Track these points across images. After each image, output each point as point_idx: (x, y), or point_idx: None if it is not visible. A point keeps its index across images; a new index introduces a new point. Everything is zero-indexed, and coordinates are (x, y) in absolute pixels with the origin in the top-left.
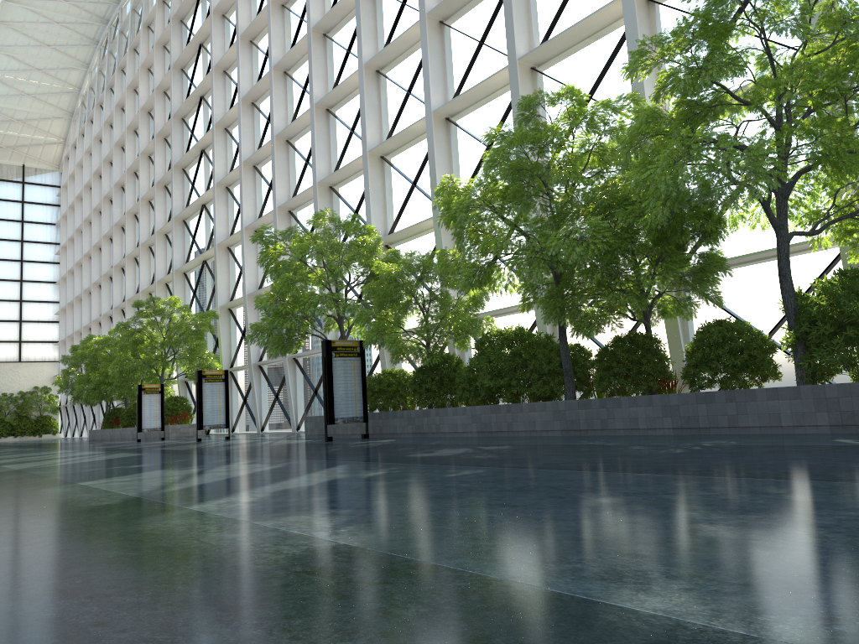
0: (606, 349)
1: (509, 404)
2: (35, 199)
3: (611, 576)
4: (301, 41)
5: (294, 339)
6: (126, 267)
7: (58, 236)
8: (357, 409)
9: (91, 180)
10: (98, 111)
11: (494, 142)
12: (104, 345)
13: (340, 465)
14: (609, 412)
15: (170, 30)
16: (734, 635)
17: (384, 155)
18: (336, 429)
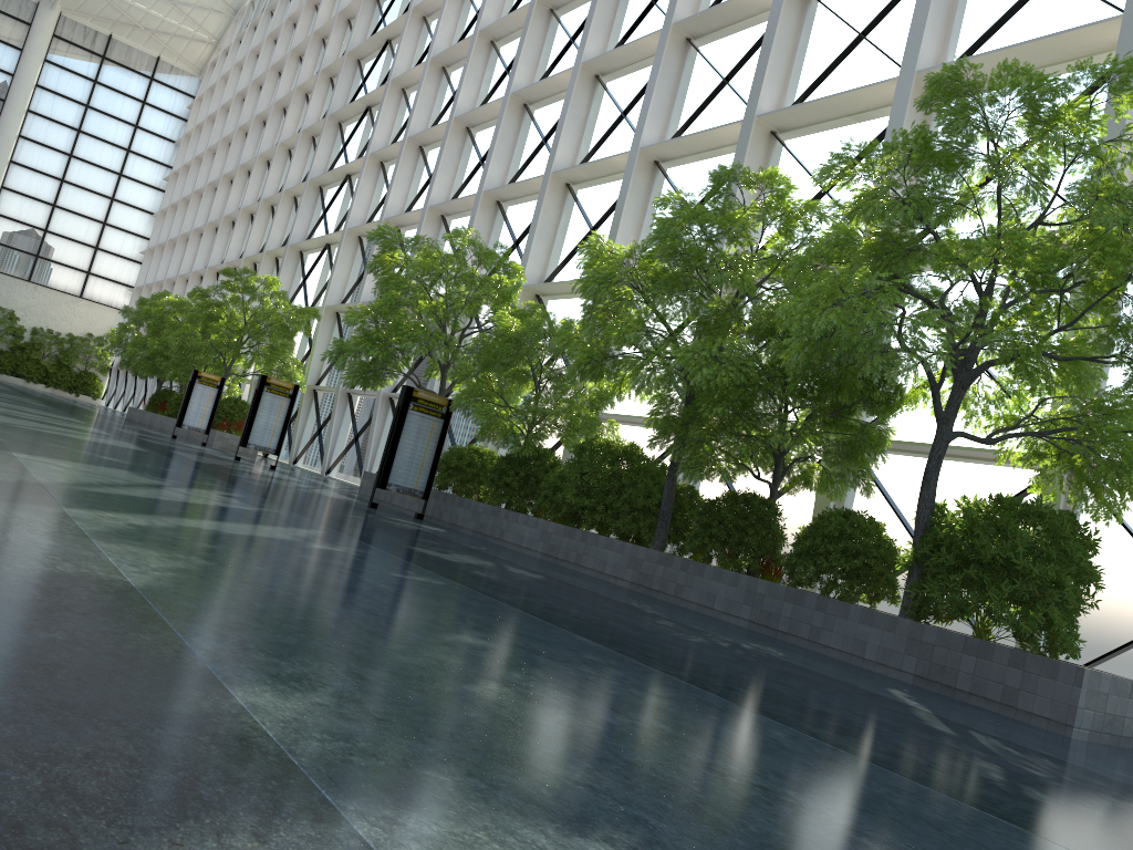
0: (715, 502)
1: (586, 532)
2: (160, 104)
3: (286, 677)
4: (521, 10)
5: (380, 373)
6: (237, 222)
7: (173, 158)
8: (419, 481)
9: (231, 101)
10: (266, 18)
11: None
12: (176, 309)
13: (314, 530)
14: (688, 578)
15: None
16: (259, 732)
17: (571, 183)
18: (393, 498)
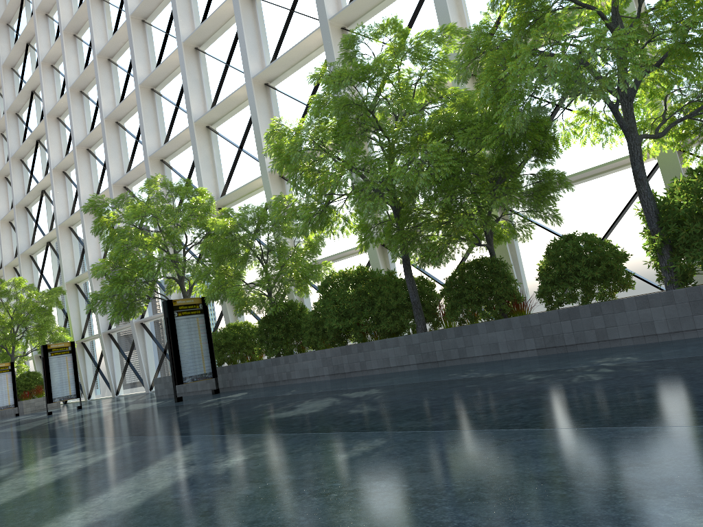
0: (453, 277)
1: (360, 343)
2: None
3: None
4: (121, 28)
5: (136, 303)
6: None
7: None
8: (205, 366)
9: None
10: None
11: None
12: None
13: (186, 446)
14: (466, 340)
15: None
16: None
17: (210, 125)
18: (186, 387)
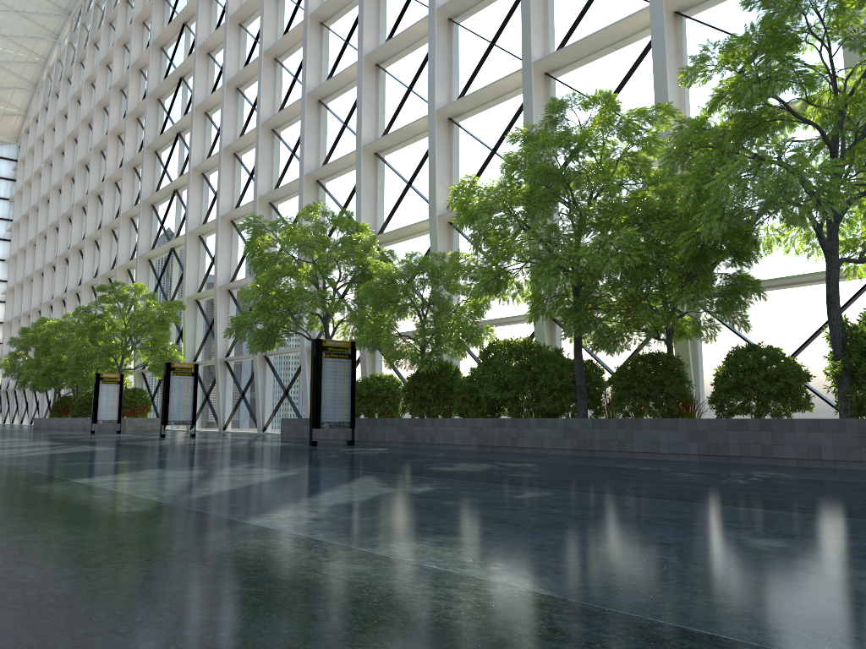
0: (624, 367)
1: (515, 419)
2: None
3: None
4: (296, 28)
5: (278, 335)
6: (85, 249)
7: (11, 212)
8: (345, 414)
9: (52, 156)
10: (65, 84)
11: (498, 147)
12: (58, 330)
13: (366, 476)
14: (628, 433)
15: (152, 6)
16: None
17: (378, 152)
18: (317, 433)
